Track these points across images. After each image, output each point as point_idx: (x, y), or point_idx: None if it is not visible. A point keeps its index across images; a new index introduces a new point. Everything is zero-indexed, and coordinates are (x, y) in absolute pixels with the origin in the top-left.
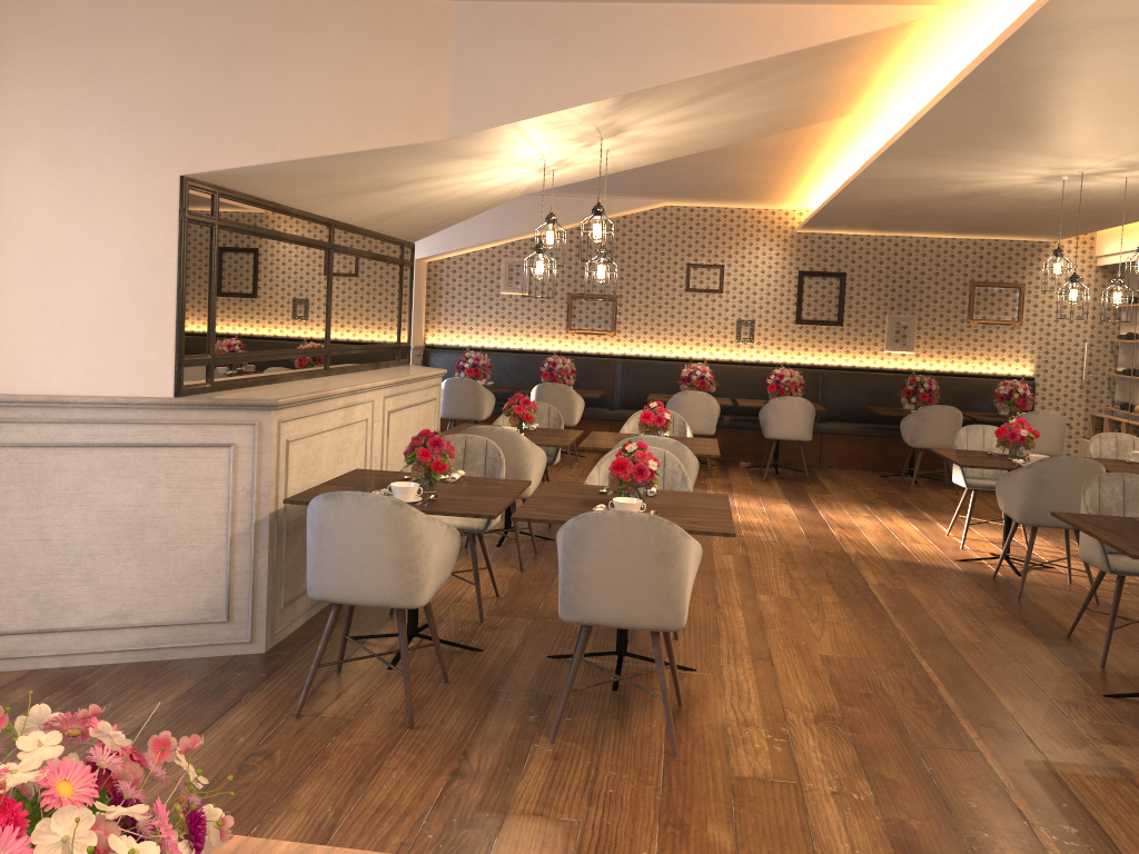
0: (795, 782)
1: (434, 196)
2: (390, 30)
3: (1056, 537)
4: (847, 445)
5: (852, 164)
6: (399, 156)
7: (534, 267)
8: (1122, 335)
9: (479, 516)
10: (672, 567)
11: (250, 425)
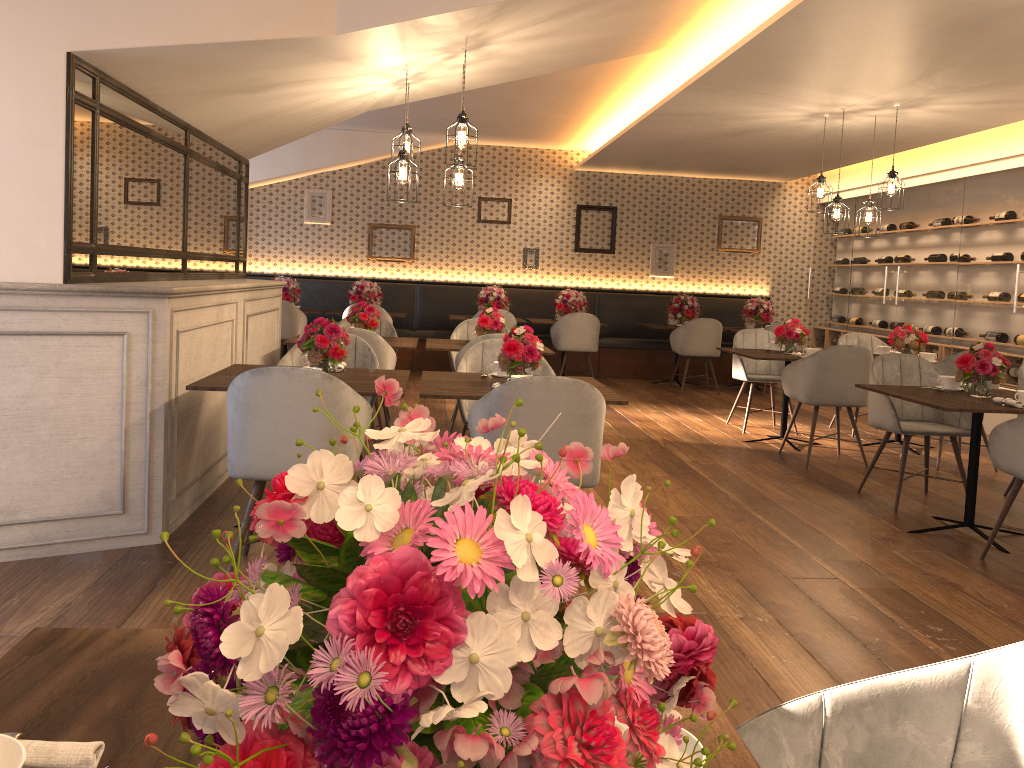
0: (706, 613)
1: (292, 104)
2: None
3: (810, 422)
4: (621, 357)
5: (642, 102)
6: (284, 51)
7: (398, 172)
8: (841, 259)
9: None
10: (591, 428)
11: (144, 313)
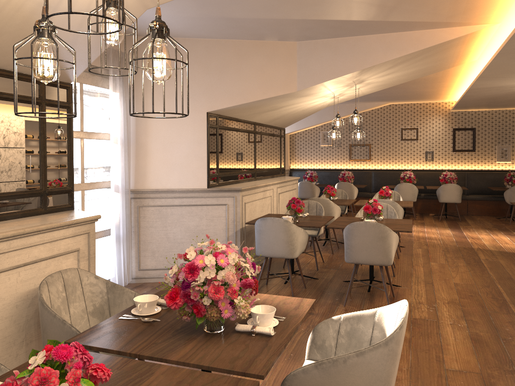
0: (436, 320)
1: (292, 110)
2: (275, 54)
3: None
4: (479, 205)
5: (470, 81)
6: (280, 98)
7: (332, 135)
8: None
9: (314, 227)
10: (385, 242)
11: (232, 197)
